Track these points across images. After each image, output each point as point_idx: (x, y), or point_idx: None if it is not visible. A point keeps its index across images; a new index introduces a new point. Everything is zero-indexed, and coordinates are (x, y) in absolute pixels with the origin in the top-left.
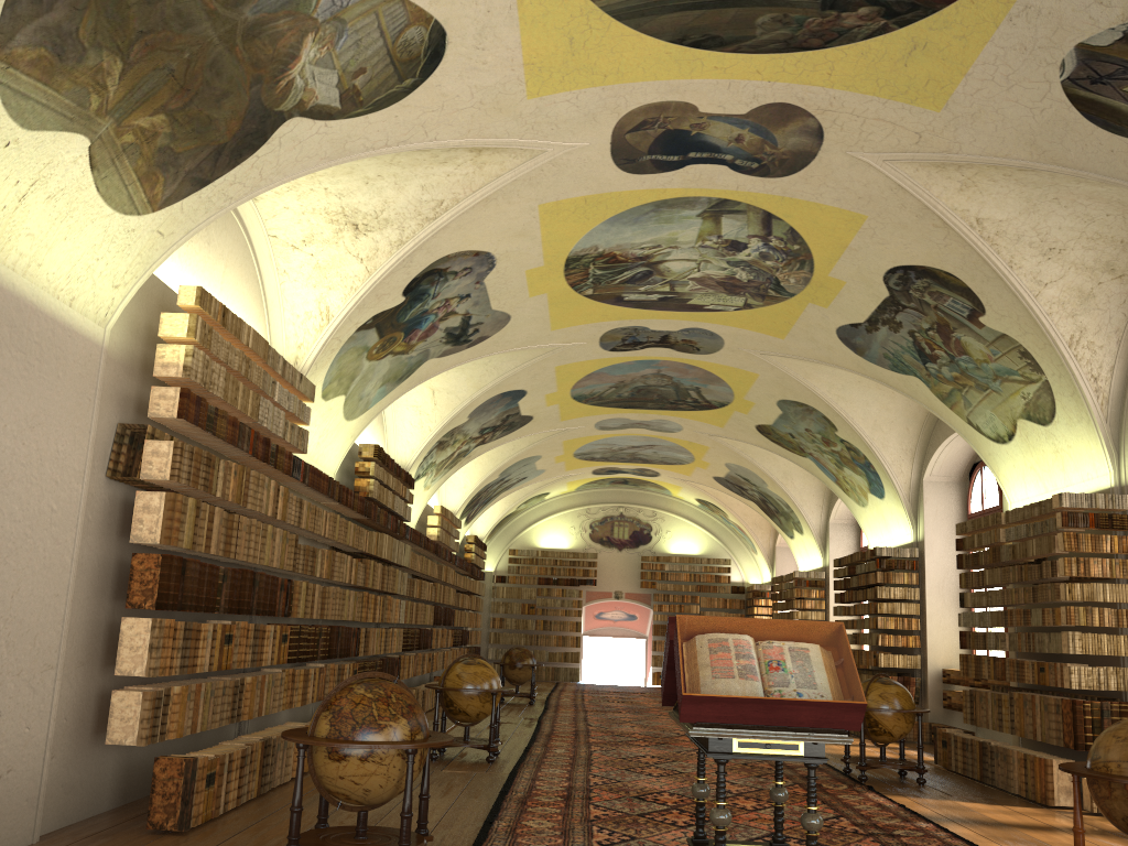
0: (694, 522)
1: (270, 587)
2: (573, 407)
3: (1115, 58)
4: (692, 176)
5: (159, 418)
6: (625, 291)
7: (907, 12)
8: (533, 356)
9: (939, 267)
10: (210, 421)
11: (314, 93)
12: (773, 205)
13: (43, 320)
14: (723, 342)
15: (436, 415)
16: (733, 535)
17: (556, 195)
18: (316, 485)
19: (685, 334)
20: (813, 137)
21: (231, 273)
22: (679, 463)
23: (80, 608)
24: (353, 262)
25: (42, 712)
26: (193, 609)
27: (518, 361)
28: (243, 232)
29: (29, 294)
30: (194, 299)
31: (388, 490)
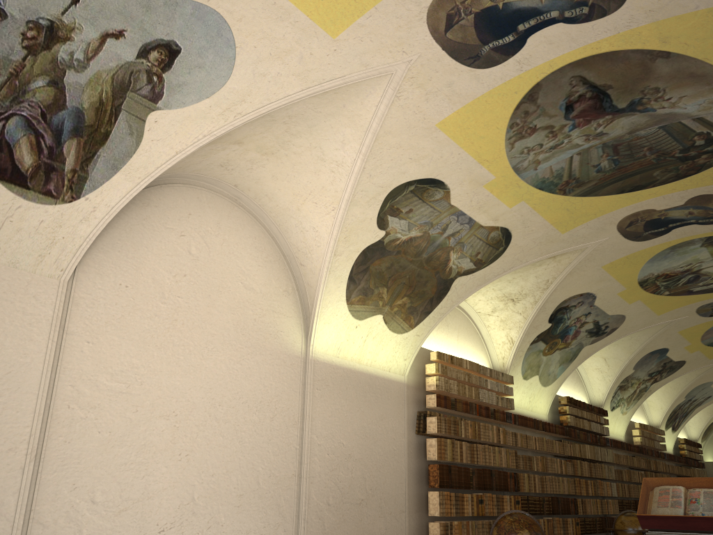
0: None
1: (502, 477)
2: (711, 350)
3: None
4: (679, 233)
5: (430, 407)
6: (690, 287)
7: None
8: (657, 329)
9: None
10: (453, 405)
11: (462, 267)
12: None
13: (379, 379)
14: None
15: (611, 372)
16: None
17: (608, 260)
18: (524, 424)
19: None
20: None
21: (462, 334)
22: None
23: (413, 488)
24: (516, 315)
25: (402, 529)
26: (457, 487)
27: (649, 334)
28: (465, 314)
29: (373, 372)
30: (436, 356)
31: (583, 420)
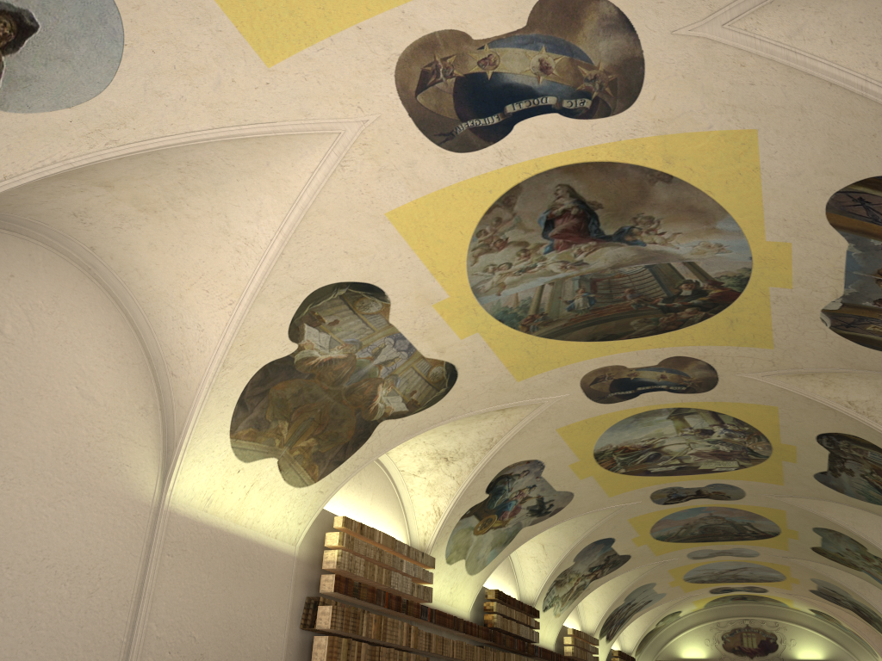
0: (814, 630)
1: None
2: (660, 544)
3: (848, 314)
4: (647, 399)
5: (325, 592)
6: (648, 466)
7: (713, 307)
8: (606, 514)
9: (846, 432)
10: (356, 591)
11: (391, 407)
12: (712, 406)
13: (261, 548)
14: (743, 490)
15: (548, 562)
16: (853, 640)
17: (564, 422)
18: (442, 622)
19: (712, 488)
20: (708, 369)
21: (377, 497)
22: (775, 580)
23: None
24: (448, 479)
25: None
26: None
27: (596, 519)
28: (384, 471)
29: (253, 537)
30: (341, 523)
31: (511, 621)
